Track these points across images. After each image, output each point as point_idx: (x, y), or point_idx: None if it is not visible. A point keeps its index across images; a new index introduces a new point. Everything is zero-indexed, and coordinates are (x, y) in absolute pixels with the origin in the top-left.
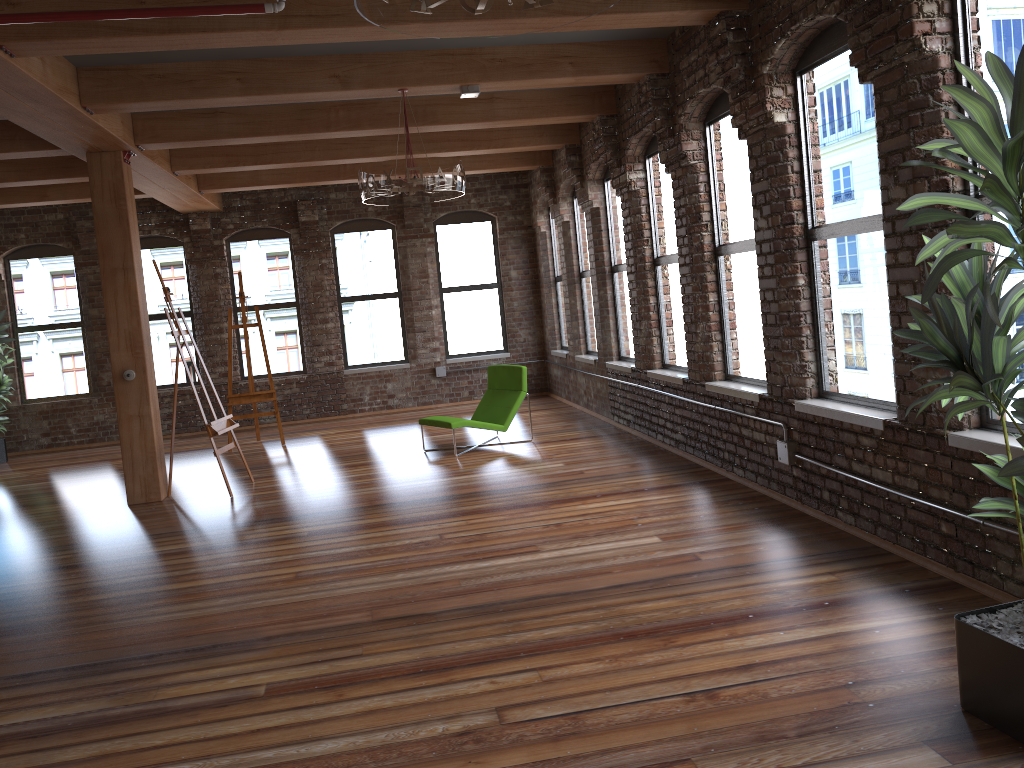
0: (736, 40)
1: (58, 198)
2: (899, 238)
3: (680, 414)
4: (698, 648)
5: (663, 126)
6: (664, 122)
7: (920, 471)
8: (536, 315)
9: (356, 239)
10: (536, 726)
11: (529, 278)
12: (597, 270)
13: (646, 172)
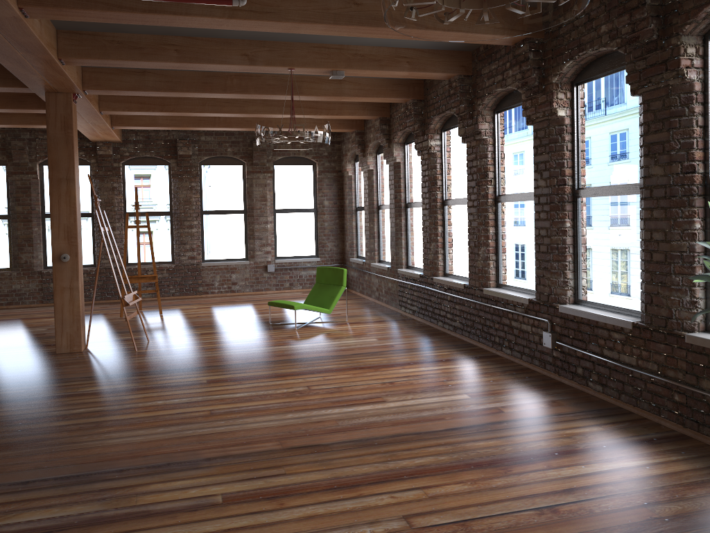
0: (535, 58)
1: (5, 123)
2: (655, 201)
3: (459, 309)
4: (529, 476)
5: (465, 111)
6: (466, 108)
7: (660, 358)
8: (340, 233)
9: (217, 170)
10: (438, 530)
11: (337, 207)
12: (395, 205)
13: (442, 141)
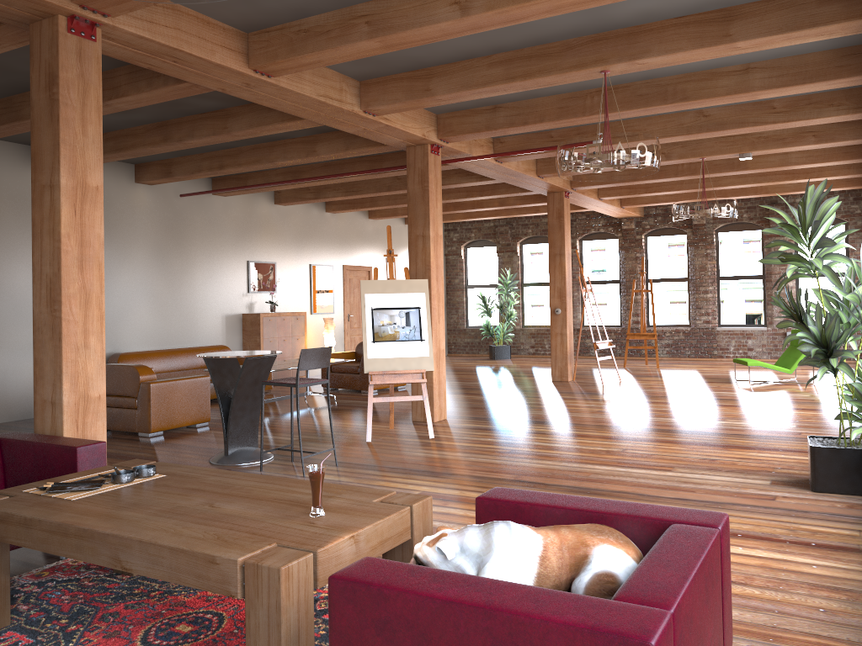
0: None
1: (544, 211)
2: None
3: None
4: (734, 452)
5: None
6: None
7: None
8: None
9: (734, 236)
10: (632, 453)
11: None
12: None
13: None
